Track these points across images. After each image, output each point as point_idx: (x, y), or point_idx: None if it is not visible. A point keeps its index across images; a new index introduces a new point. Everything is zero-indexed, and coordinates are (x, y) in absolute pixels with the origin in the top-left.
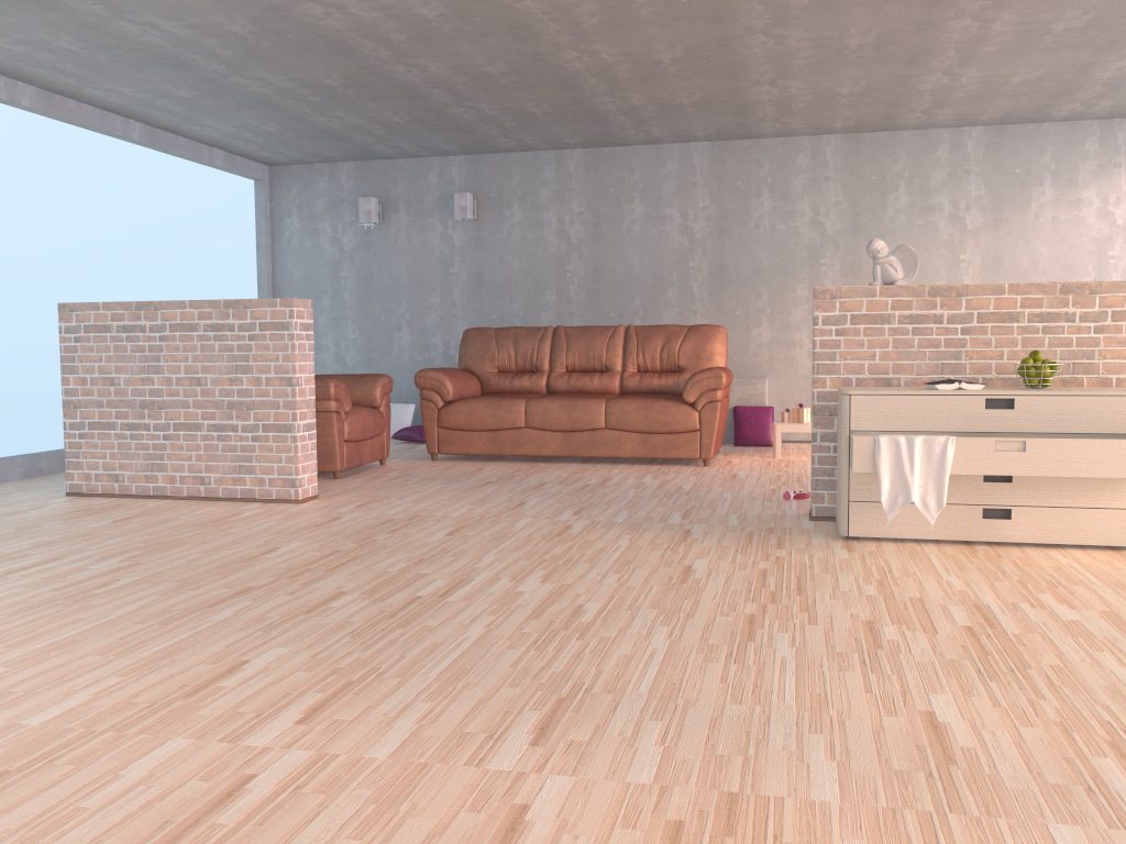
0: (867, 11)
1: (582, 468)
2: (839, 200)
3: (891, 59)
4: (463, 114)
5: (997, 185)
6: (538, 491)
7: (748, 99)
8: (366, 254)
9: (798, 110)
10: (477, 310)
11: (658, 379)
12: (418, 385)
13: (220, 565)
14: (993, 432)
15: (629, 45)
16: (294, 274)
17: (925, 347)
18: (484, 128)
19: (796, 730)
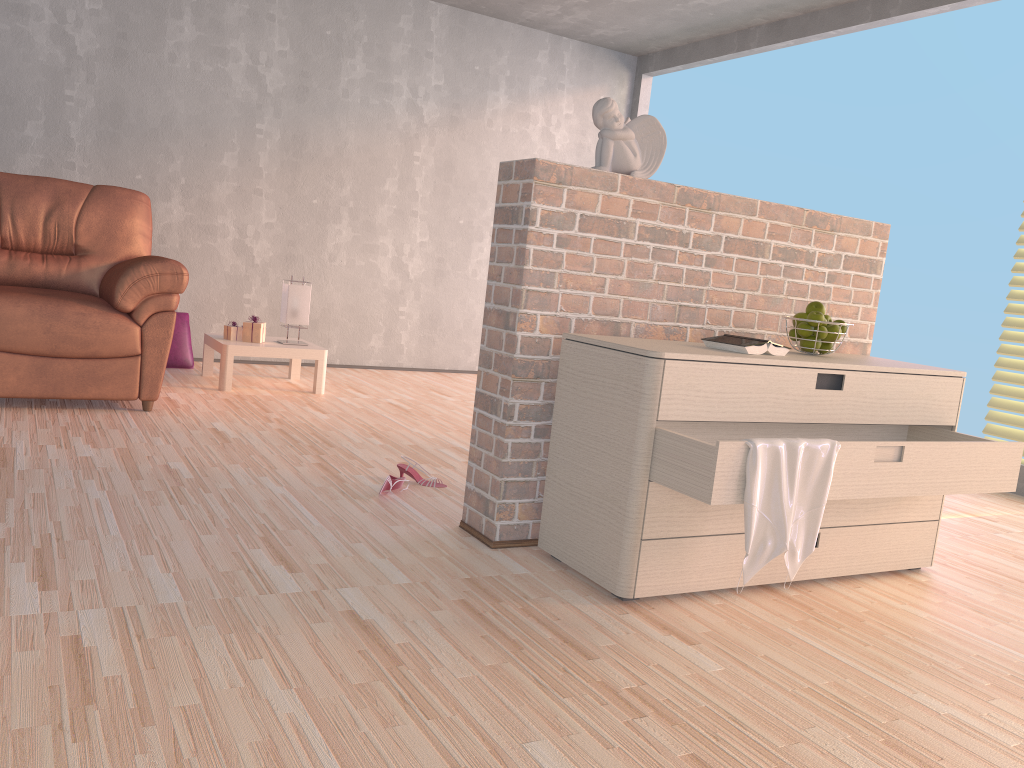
0: None
1: None
2: (285, 51)
3: None
4: None
5: (457, 78)
6: None
7: None
8: None
9: None
10: None
11: (43, 265)
12: None
13: None
14: (816, 423)
15: None
16: None
17: (664, 280)
18: None
19: None
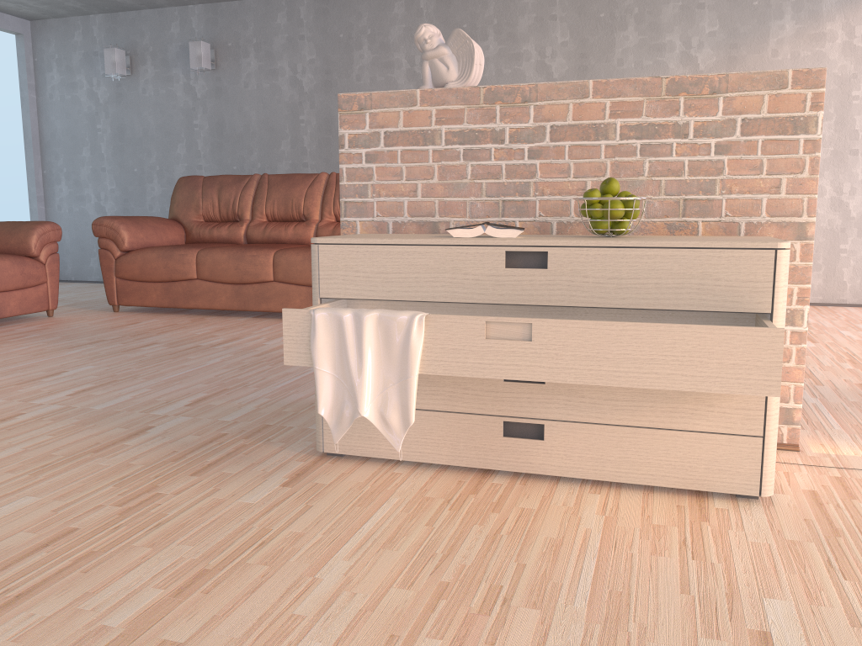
0: None
1: (240, 324)
2: (566, 41)
3: None
4: None
5: (733, 19)
6: (118, 356)
7: None
8: (119, 106)
9: None
10: (220, 161)
11: None
12: (95, 233)
13: None
14: (518, 304)
15: None
16: (57, 127)
17: (481, 178)
18: None
19: None
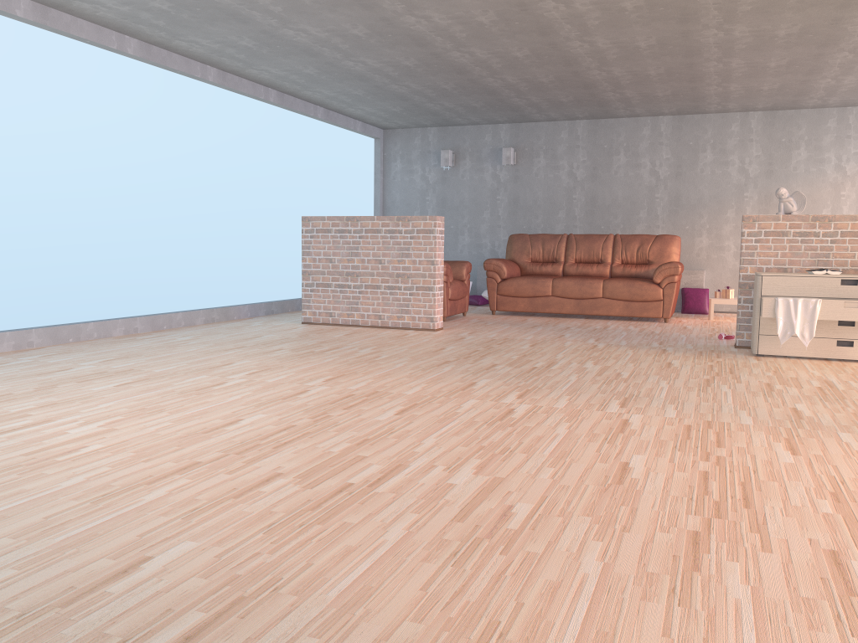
0: (781, 50)
1: (588, 321)
2: (759, 154)
3: (796, 72)
4: (517, 102)
5: None
6: (568, 330)
7: (701, 93)
8: (443, 186)
9: (734, 98)
10: (513, 222)
11: (634, 268)
12: (485, 268)
13: (423, 353)
14: (844, 298)
15: (632, 67)
16: (396, 198)
17: (808, 250)
18: (528, 109)
19: (733, 409)
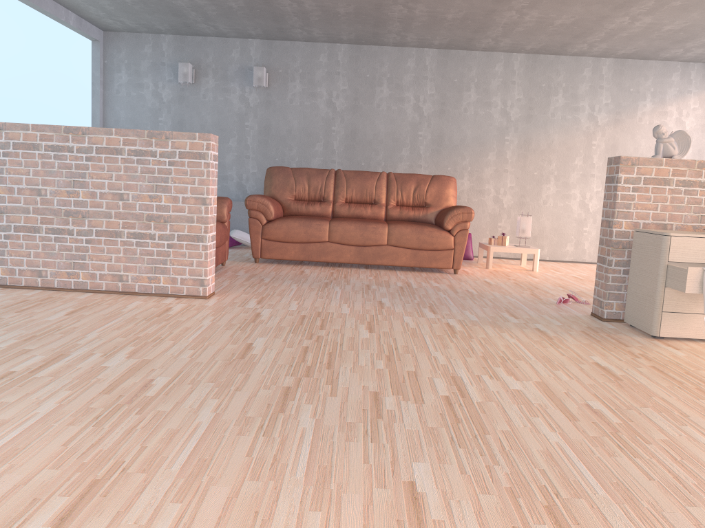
0: None
1: (374, 273)
2: (520, 98)
3: (610, 3)
4: (286, 7)
5: (619, 97)
6: (375, 292)
7: (492, 20)
8: (180, 106)
9: (516, 33)
10: (265, 153)
11: (413, 211)
12: (248, 206)
13: (226, 362)
14: None
15: None
16: (121, 116)
17: (691, 204)
18: (293, 19)
19: None
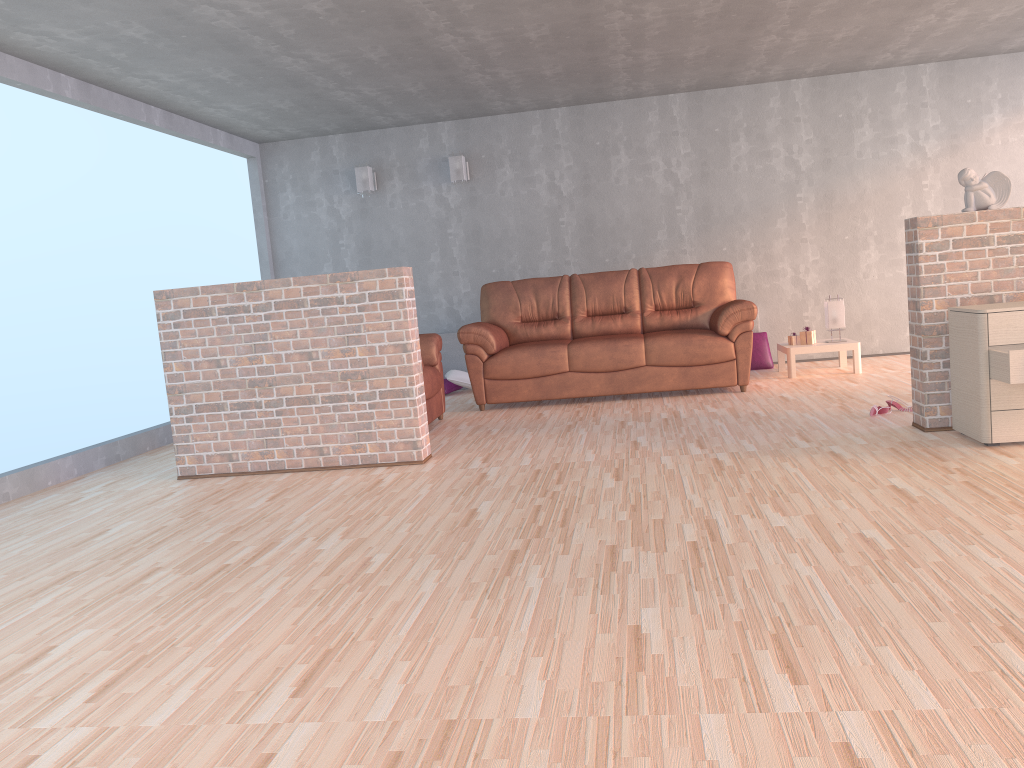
0: None
1: (633, 404)
2: (810, 139)
3: (900, 4)
4: (477, 80)
5: (952, 115)
6: (630, 430)
7: (748, 49)
8: (364, 221)
9: (786, 57)
10: (477, 266)
11: (677, 316)
12: (462, 341)
13: (447, 532)
14: None
15: (677, 3)
16: (293, 246)
17: (1023, 264)
18: (488, 92)
19: None
